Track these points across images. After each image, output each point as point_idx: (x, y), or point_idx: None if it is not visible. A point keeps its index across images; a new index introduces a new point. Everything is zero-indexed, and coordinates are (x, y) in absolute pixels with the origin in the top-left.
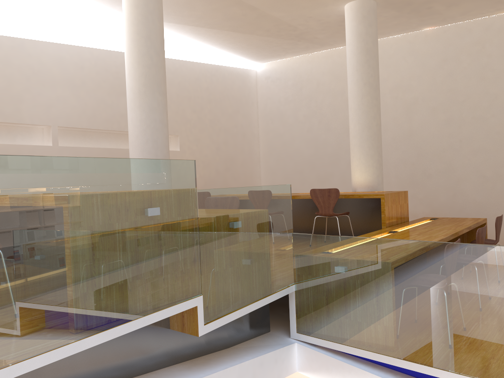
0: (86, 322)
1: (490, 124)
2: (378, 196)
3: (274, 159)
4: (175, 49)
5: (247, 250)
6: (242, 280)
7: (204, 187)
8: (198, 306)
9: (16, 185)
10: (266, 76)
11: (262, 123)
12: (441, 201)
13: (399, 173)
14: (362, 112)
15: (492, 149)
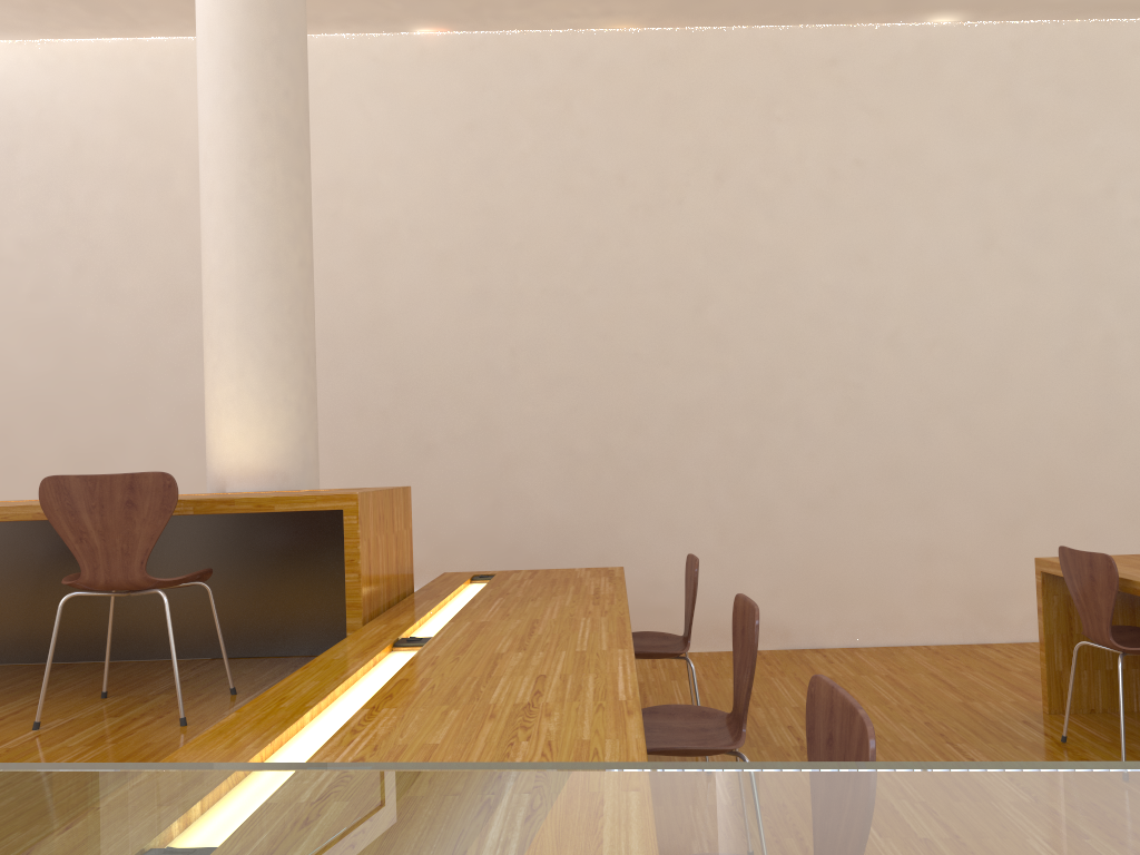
0: None
1: (587, 313)
2: (335, 502)
3: None
4: None
5: None
6: None
7: None
8: None
9: None
10: None
11: None
12: (462, 523)
13: (343, 441)
14: (256, 212)
15: (593, 380)
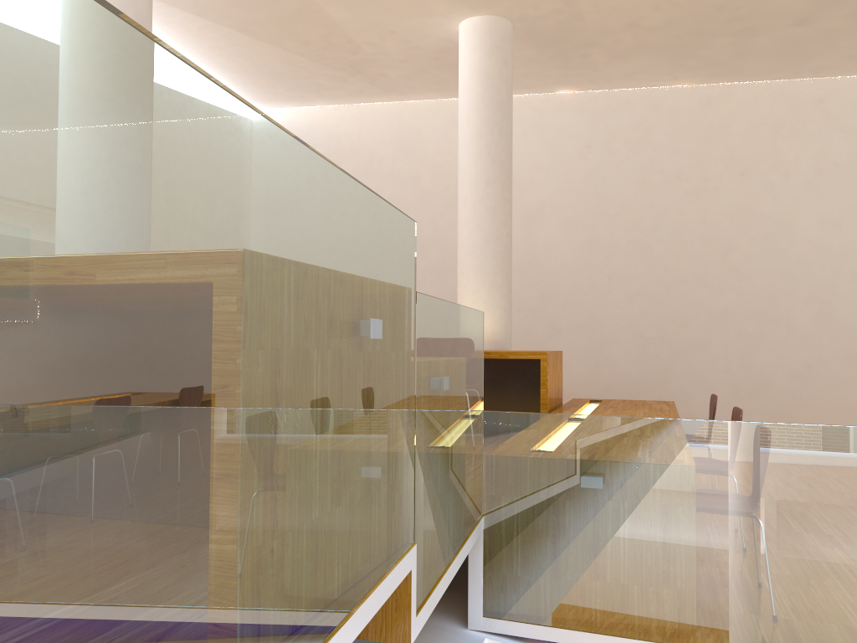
0: (288, 635)
1: (655, 255)
2: (537, 355)
3: None
4: None
5: (452, 441)
6: (447, 508)
7: None
8: (412, 570)
9: (197, 172)
10: None
11: None
12: (575, 375)
13: None
14: (487, 210)
15: (657, 295)
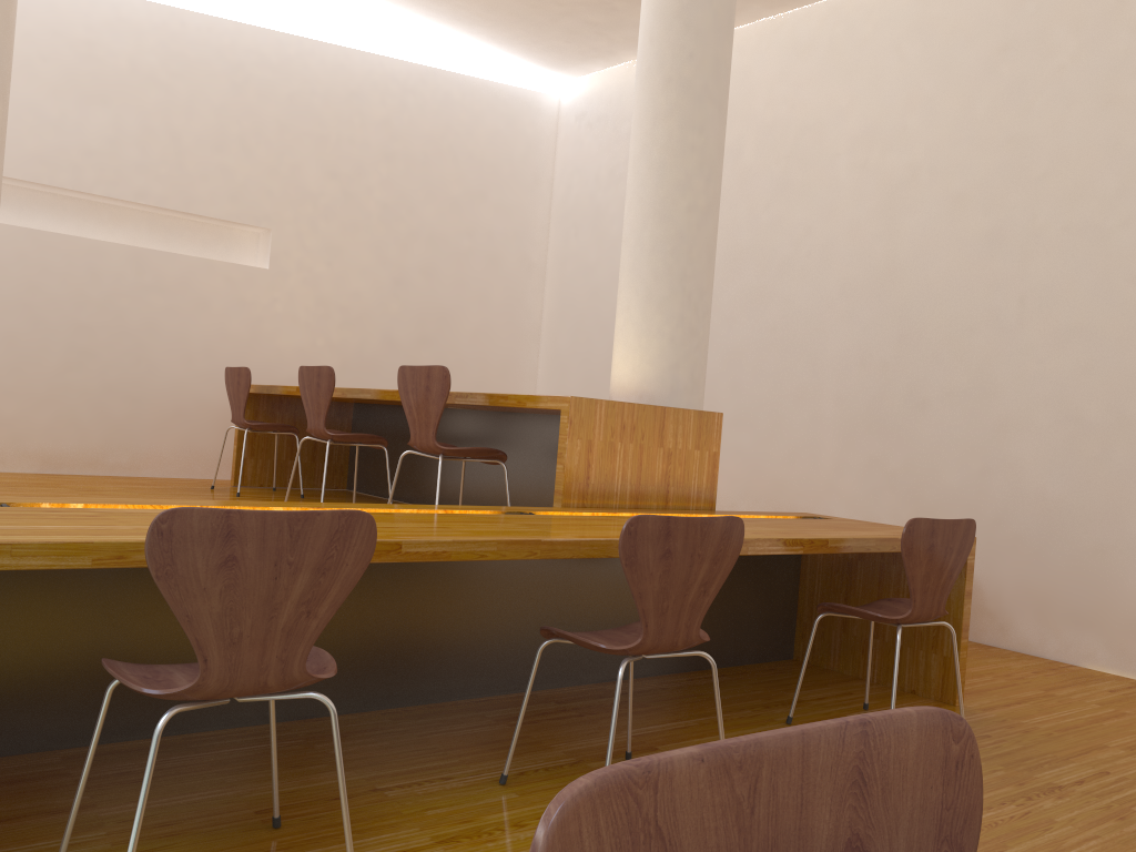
0: None
1: (1116, 251)
2: (557, 403)
3: (570, 333)
4: (301, 12)
5: None
6: None
7: (339, 376)
8: None
9: None
10: (578, 111)
11: (555, 237)
12: (946, 487)
13: (846, 391)
14: (651, 166)
15: (1114, 333)
